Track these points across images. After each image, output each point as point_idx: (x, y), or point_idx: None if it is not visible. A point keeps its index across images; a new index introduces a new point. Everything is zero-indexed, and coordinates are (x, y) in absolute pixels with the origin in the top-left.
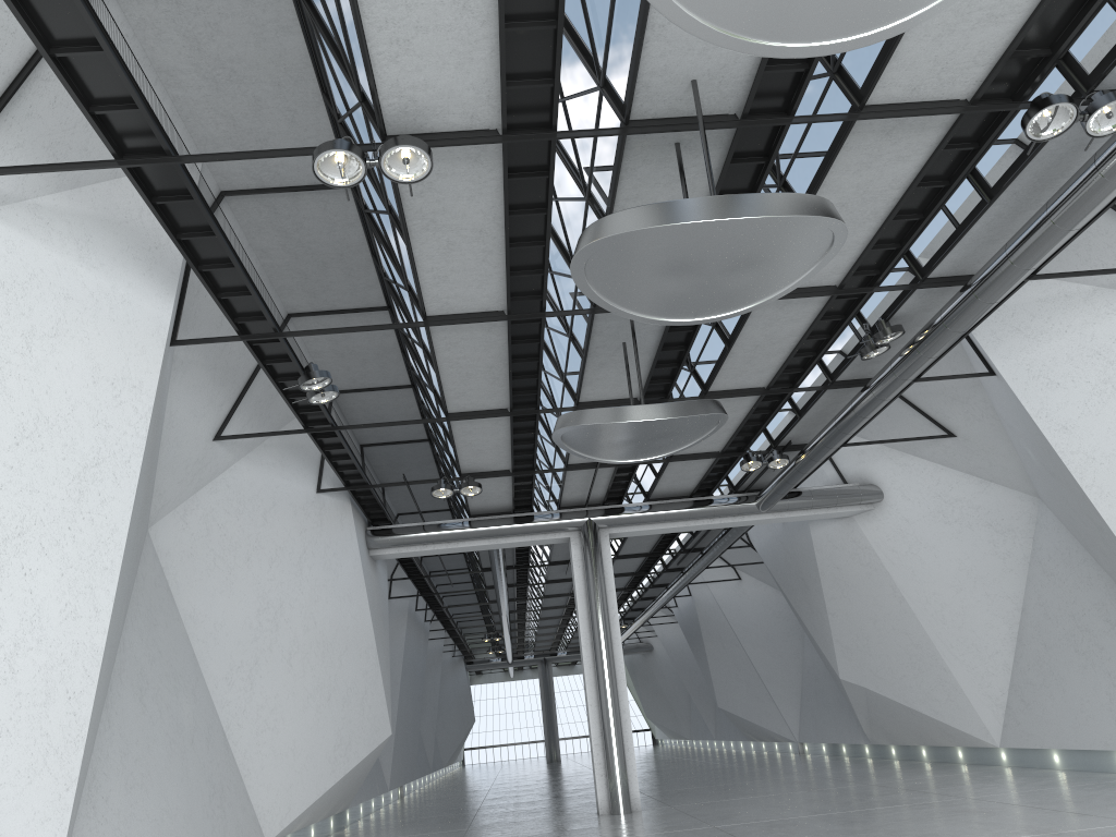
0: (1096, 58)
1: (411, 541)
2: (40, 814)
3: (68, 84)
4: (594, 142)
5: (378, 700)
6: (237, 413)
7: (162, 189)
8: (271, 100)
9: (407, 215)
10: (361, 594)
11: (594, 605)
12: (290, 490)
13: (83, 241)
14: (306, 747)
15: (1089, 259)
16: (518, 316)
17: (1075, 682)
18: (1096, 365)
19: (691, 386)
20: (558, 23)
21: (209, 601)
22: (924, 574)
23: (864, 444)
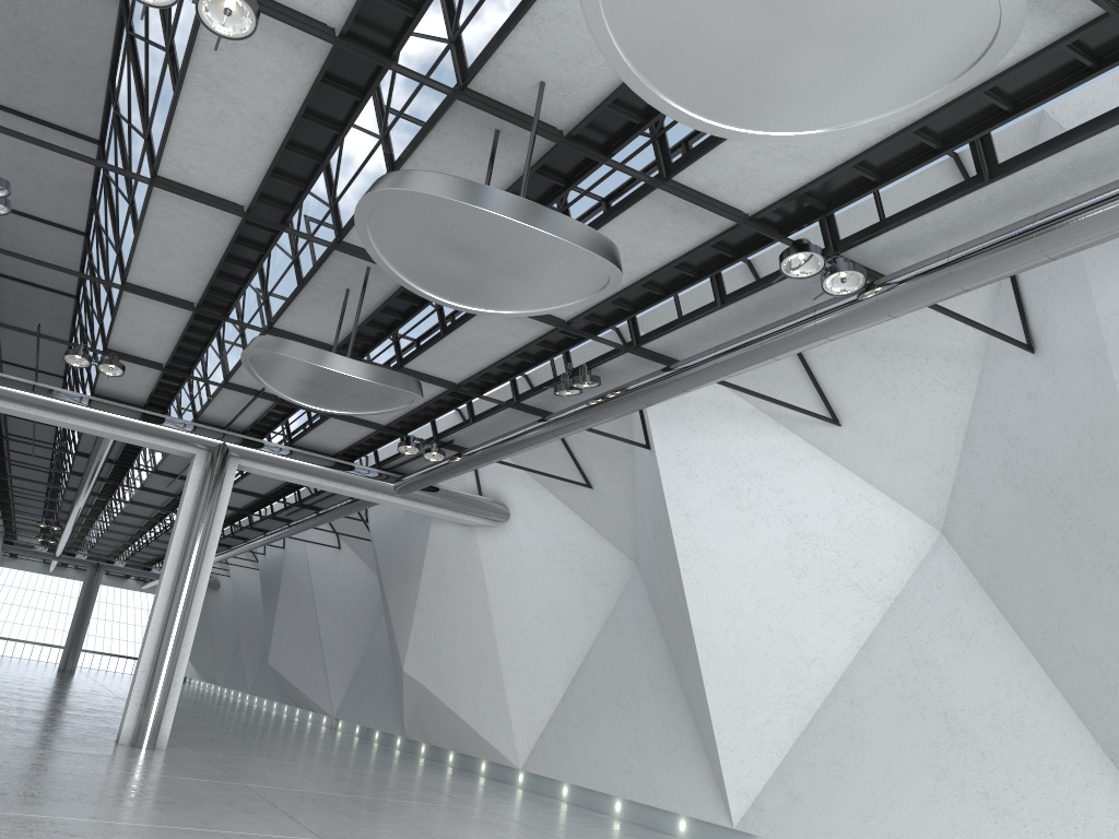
0: (852, 229)
1: (13, 397)
2: None
3: None
4: (423, 90)
5: None
6: None
7: None
8: None
9: (192, 64)
10: None
11: (196, 531)
12: None
13: None
14: None
15: (760, 384)
16: (256, 219)
17: (606, 730)
18: (731, 473)
19: (387, 355)
20: None
21: None
22: (517, 600)
23: (515, 467)
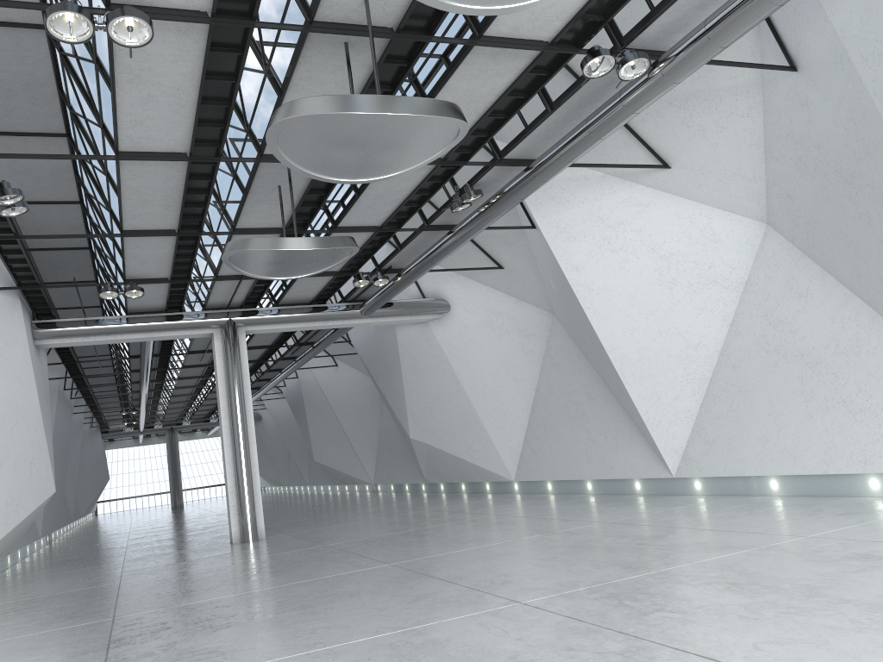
0: (629, 26)
1: (74, 333)
2: None
3: None
4: (283, 33)
5: (44, 464)
6: None
7: None
8: None
9: (116, 68)
10: (29, 377)
11: (233, 386)
12: None
13: None
14: None
15: (602, 155)
16: (198, 159)
17: (565, 437)
18: (600, 227)
19: (323, 221)
20: None
21: None
22: (474, 364)
23: (442, 270)
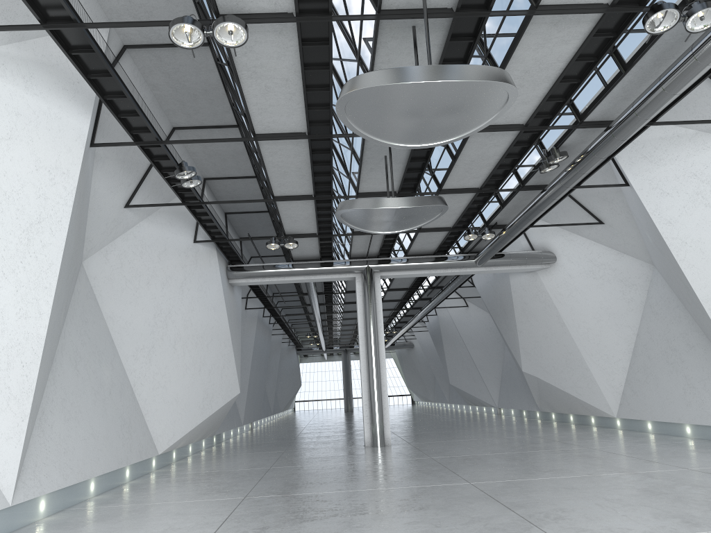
0: None
1: (255, 275)
2: (5, 435)
3: None
4: (358, 23)
5: (232, 372)
6: (140, 191)
7: (75, 44)
8: None
9: (237, 67)
10: (222, 307)
11: (368, 320)
12: (176, 241)
13: (27, 77)
14: (185, 398)
15: (694, 113)
16: (314, 136)
17: (664, 381)
18: (693, 183)
19: (432, 185)
20: None
21: (122, 308)
22: (578, 310)
23: (544, 226)
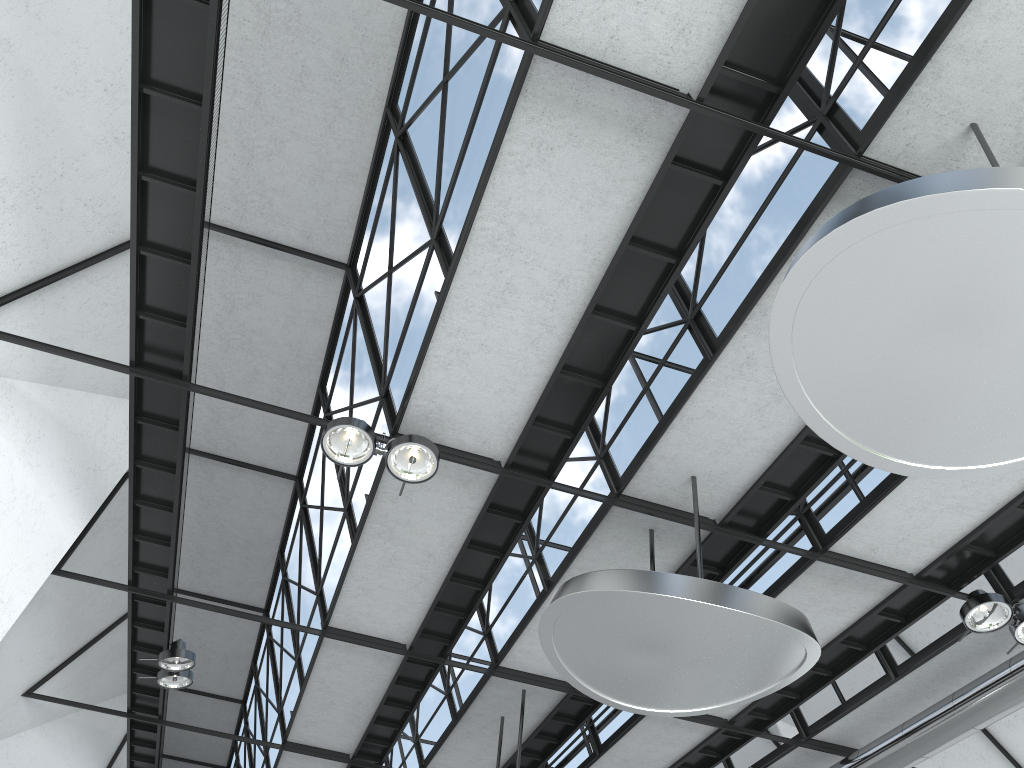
0: (1023, 573)
1: None
2: None
3: (135, 281)
4: (580, 503)
5: None
6: (60, 672)
7: (152, 410)
8: (269, 377)
9: (370, 515)
10: None
11: None
12: None
13: (34, 436)
14: None
15: (942, 766)
16: (418, 654)
17: None
18: None
19: None
20: (607, 384)
21: None
22: None
23: None
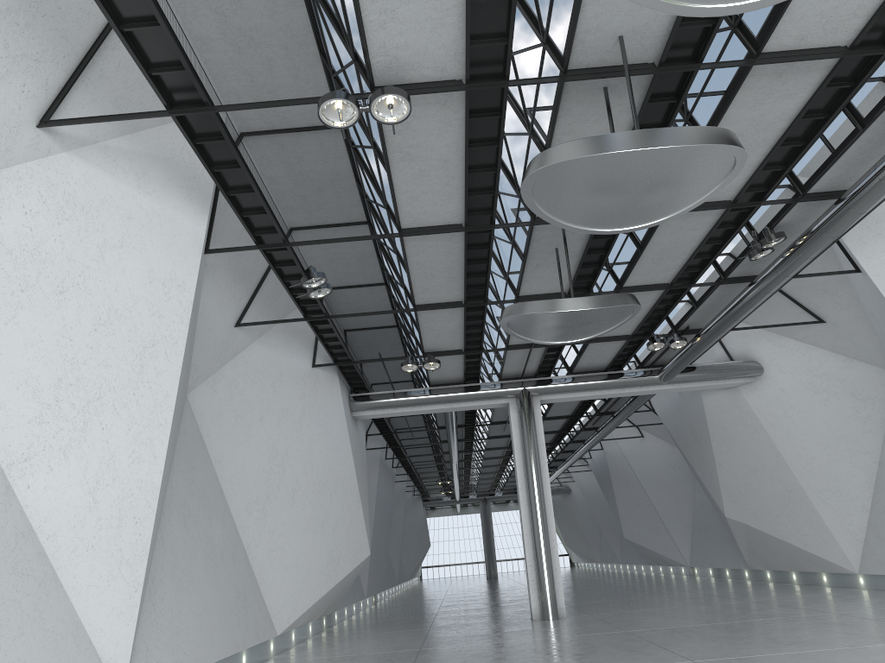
0: None
1: (384, 405)
2: (117, 609)
3: (132, 52)
4: (538, 88)
5: (360, 528)
6: (252, 305)
7: (201, 132)
8: (281, 60)
9: (388, 149)
10: (346, 446)
11: (528, 456)
12: (292, 365)
13: (140, 173)
14: (306, 563)
15: None
16: (473, 228)
17: None
18: None
19: (608, 282)
20: None
21: (233, 450)
22: (797, 434)
23: (749, 328)
